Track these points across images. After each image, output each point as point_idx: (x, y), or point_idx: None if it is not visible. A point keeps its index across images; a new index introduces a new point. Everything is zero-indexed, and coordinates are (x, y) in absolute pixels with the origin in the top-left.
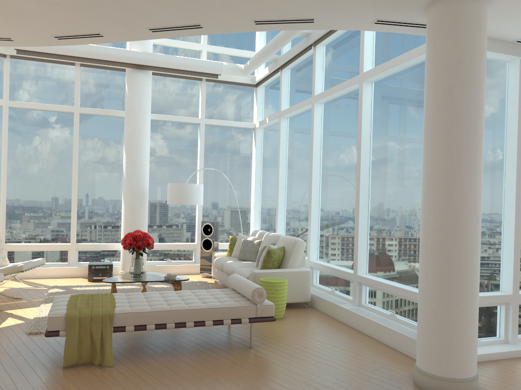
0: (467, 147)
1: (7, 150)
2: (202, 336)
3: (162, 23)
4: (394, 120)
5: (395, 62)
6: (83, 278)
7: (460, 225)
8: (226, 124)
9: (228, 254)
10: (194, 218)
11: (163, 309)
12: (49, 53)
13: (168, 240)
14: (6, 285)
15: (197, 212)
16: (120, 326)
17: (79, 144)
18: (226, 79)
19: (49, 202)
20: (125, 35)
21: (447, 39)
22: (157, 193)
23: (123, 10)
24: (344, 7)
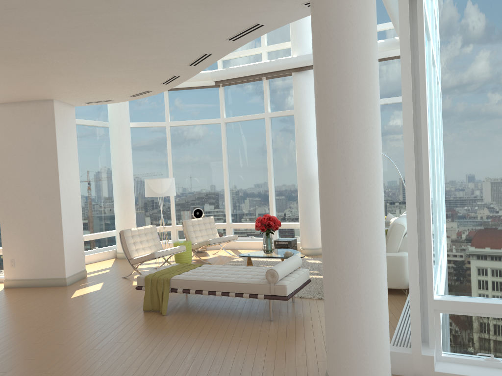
0: (331, 130)
1: (225, 154)
2: (257, 306)
3: (186, 60)
4: None
5: None
6: None
7: (331, 217)
8: (397, 101)
9: None
10: None
11: (200, 279)
12: (233, 78)
13: None
14: (221, 253)
15: None
16: (175, 288)
17: (272, 143)
18: (393, 55)
19: (256, 191)
20: (188, 72)
21: (312, 15)
22: None
23: (156, 62)
24: (257, 10)
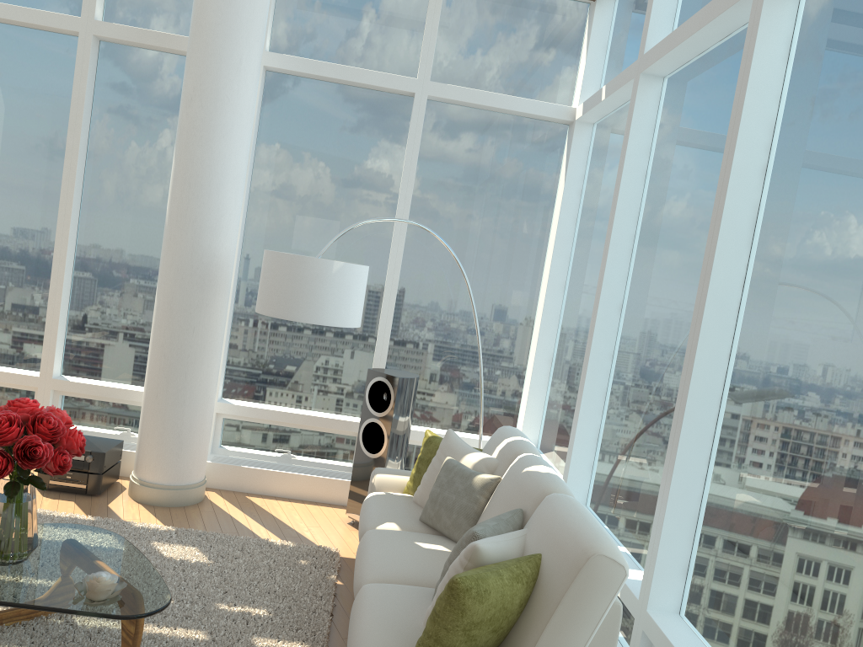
0: None
1: None
2: None
3: None
4: None
5: None
6: None
7: None
8: (488, 103)
9: (409, 486)
10: (370, 353)
11: None
12: None
13: (293, 401)
14: None
15: (376, 339)
16: None
17: (91, 123)
18: None
19: (5, 264)
20: None
21: None
22: None
23: None
24: None
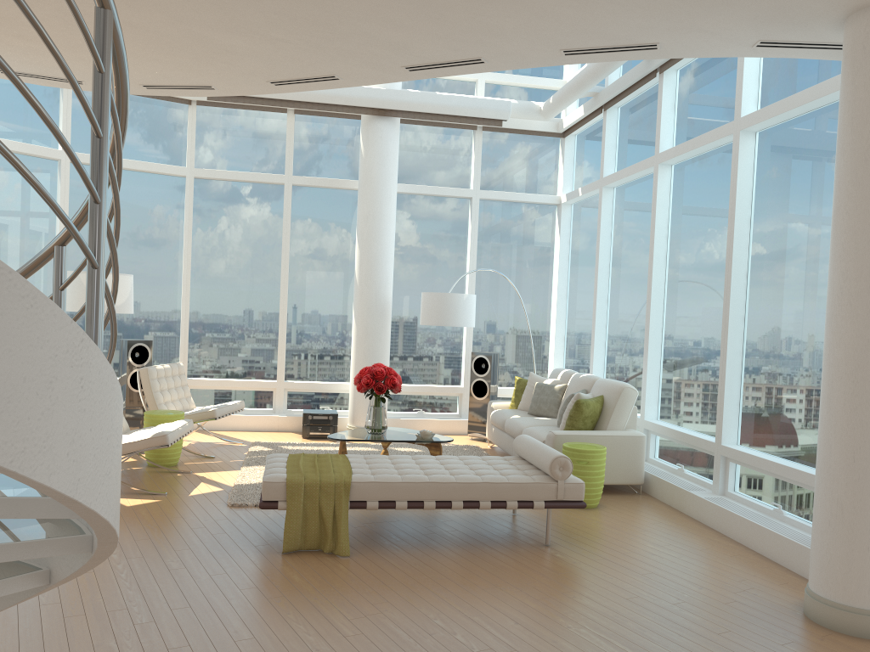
0: None
1: (191, 240)
2: (474, 525)
3: (424, 58)
4: (790, 195)
5: (793, 102)
6: (295, 433)
7: None
8: (513, 198)
9: (512, 404)
10: (460, 347)
11: (419, 480)
12: (251, 97)
13: (420, 380)
14: (190, 437)
15: (465, 338)
16: (359, 501)
17: (291, 232)
18: (515, 127)
19: (248, 319)
20: (370, 77)
21: None
22: (405, 307)
23: (370, 45)
24: (705, 26)
